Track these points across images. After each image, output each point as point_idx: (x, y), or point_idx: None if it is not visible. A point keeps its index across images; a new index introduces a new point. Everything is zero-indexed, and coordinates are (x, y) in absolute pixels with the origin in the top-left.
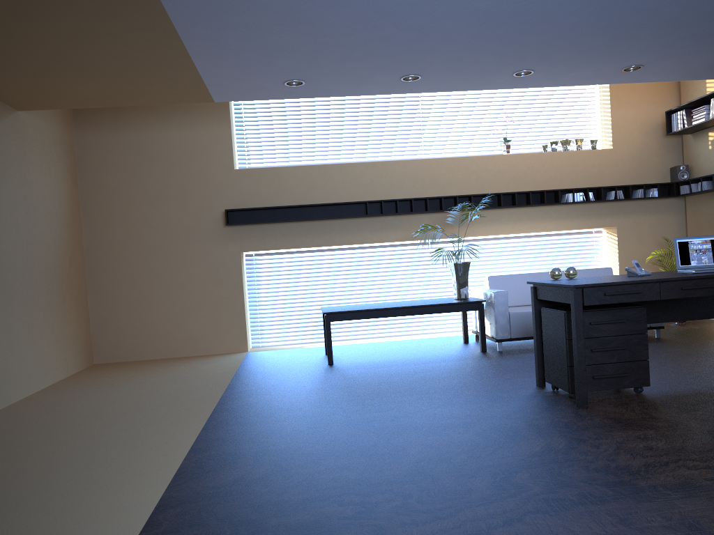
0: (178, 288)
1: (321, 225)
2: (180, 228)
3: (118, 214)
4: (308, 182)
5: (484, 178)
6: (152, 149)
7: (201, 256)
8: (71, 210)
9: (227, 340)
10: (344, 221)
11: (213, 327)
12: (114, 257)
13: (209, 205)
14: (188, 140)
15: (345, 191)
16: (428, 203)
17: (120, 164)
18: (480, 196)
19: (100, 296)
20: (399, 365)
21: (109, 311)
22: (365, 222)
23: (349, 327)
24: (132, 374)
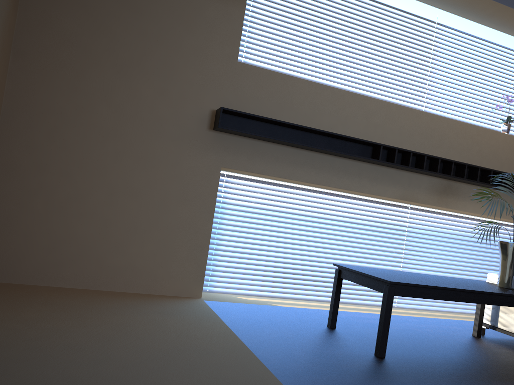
0: (128, 195)
1: (321, 159)
2: (150, 116)
3: (67, 72)
4: (318, 104)
5: (484, 153)
6: (138, 0)
7: (169, 160)
8: (2, 41)
9: (178, 279)
10: (345, 161)
11: (164, 257)
12: (46, 130)
13: (196, 97)
14: (189, 5)
15: (354, 126)
16: (439, 164)
17: (89, 5)
18: (481, 170)
19: (9, 181)
20: (498, 381)
21: (18, 207)
22: (367, 168)
23: (312, 286)
24: (62, 323)
